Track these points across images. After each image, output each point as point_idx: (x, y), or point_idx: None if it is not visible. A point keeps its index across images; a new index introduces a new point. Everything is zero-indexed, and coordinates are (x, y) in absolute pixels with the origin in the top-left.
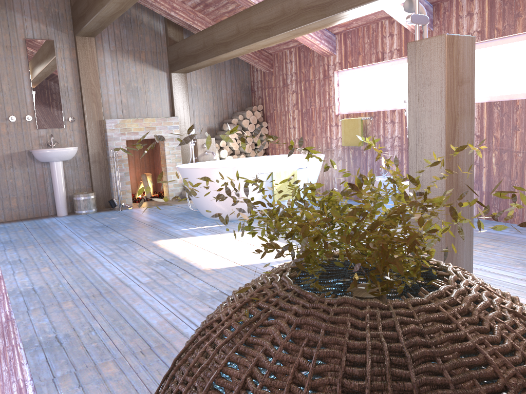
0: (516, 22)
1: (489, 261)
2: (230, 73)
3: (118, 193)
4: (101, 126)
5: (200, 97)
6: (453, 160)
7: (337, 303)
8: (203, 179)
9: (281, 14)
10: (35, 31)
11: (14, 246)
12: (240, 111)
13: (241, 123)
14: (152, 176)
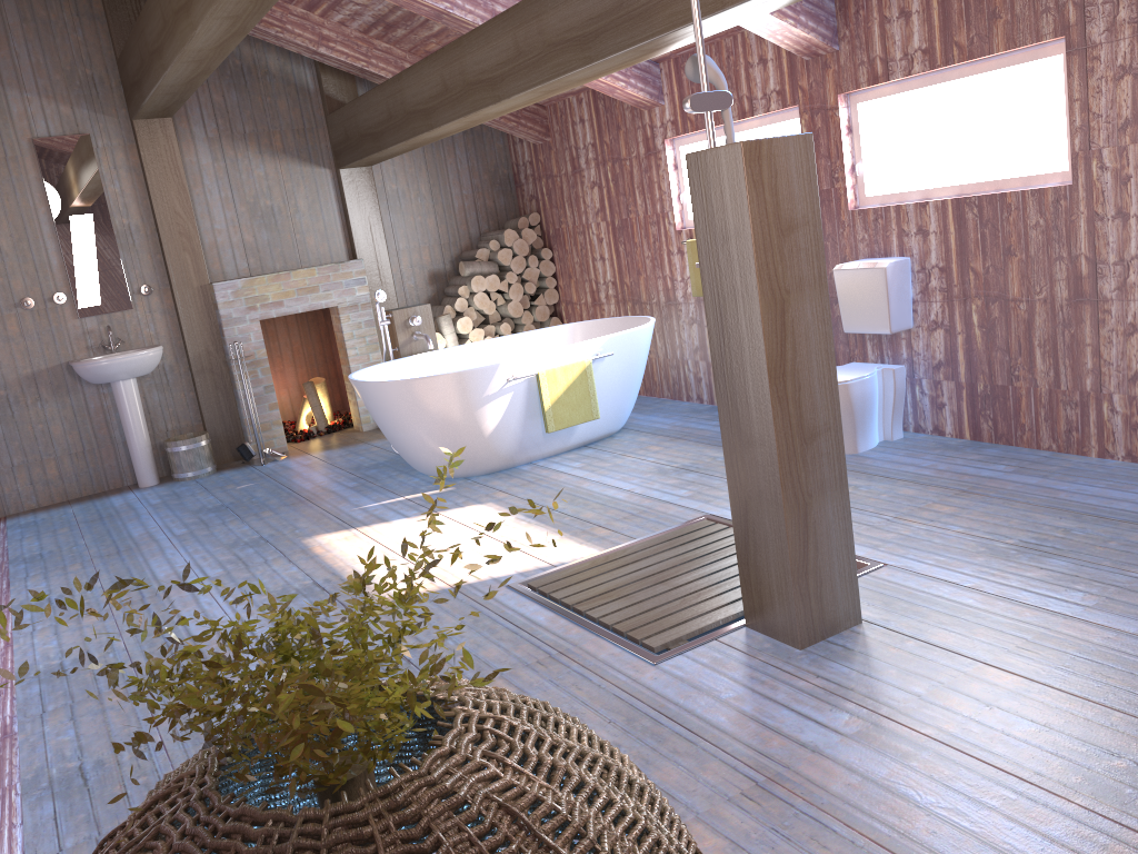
0: (992, 29)
1: (928, 547)
2: (467, 151)
3: (254, 430)
4: (207, 298)
5: (406, 210)
6: (788, 382)
7: (234, 816)
8: (90, 611)
9: (515, 53)
10: (50, 120)
11: (44, 567)
12: (495, 229)
13: (495, 258)
14: (333, 379)
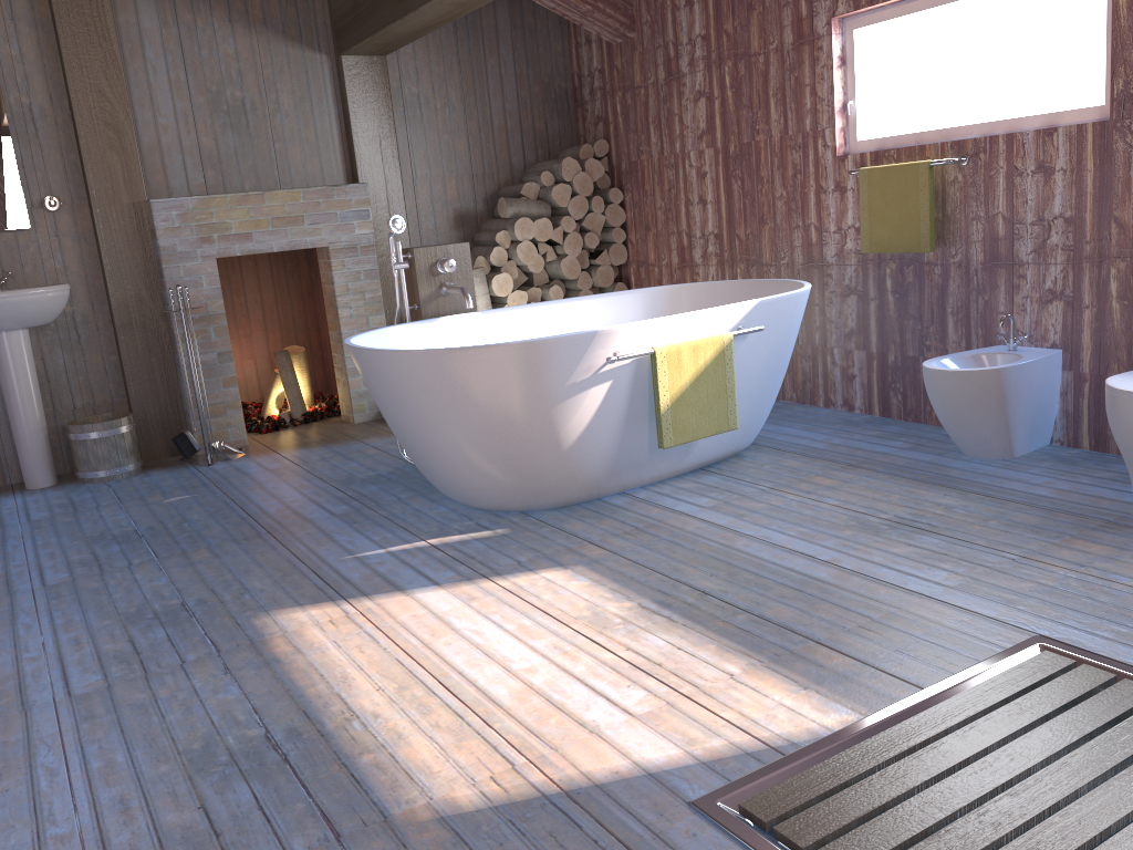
0: None
1: None
2: (514, 51)
3: (200, 415)
4: (141, 221)
5: (429, 124)
6: None
7: None
8: None
9: None
10: None
11: None
12: (544, 160)
13: (548, 196)
14: (315, 350)
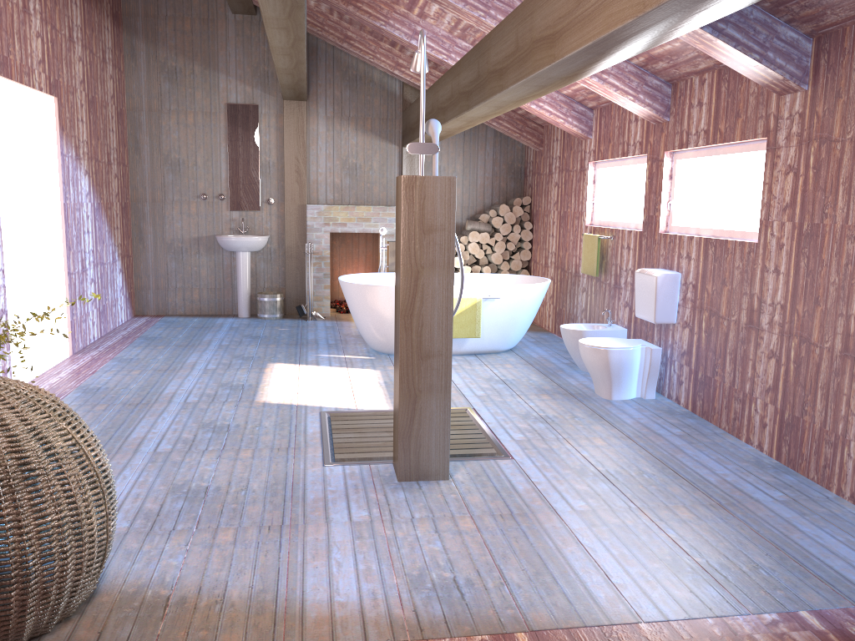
0: (736, 124)
1: (551, 457)
2: (494, 148)
3: (309, 299)
4: (303, 213)
5: None
6: (414, 320)
7: None
8: None
9: (451, 95)
10: (239, 94)
11: (149, 344)
12: (503, 202)
13: (490, 222)
14: None
